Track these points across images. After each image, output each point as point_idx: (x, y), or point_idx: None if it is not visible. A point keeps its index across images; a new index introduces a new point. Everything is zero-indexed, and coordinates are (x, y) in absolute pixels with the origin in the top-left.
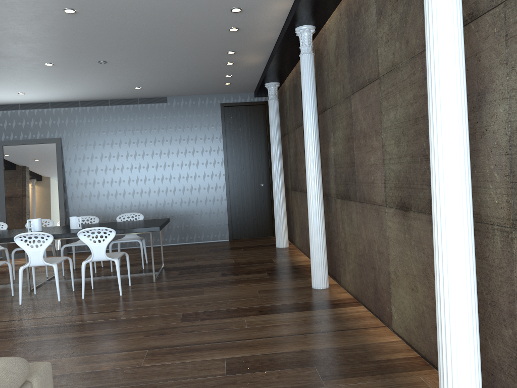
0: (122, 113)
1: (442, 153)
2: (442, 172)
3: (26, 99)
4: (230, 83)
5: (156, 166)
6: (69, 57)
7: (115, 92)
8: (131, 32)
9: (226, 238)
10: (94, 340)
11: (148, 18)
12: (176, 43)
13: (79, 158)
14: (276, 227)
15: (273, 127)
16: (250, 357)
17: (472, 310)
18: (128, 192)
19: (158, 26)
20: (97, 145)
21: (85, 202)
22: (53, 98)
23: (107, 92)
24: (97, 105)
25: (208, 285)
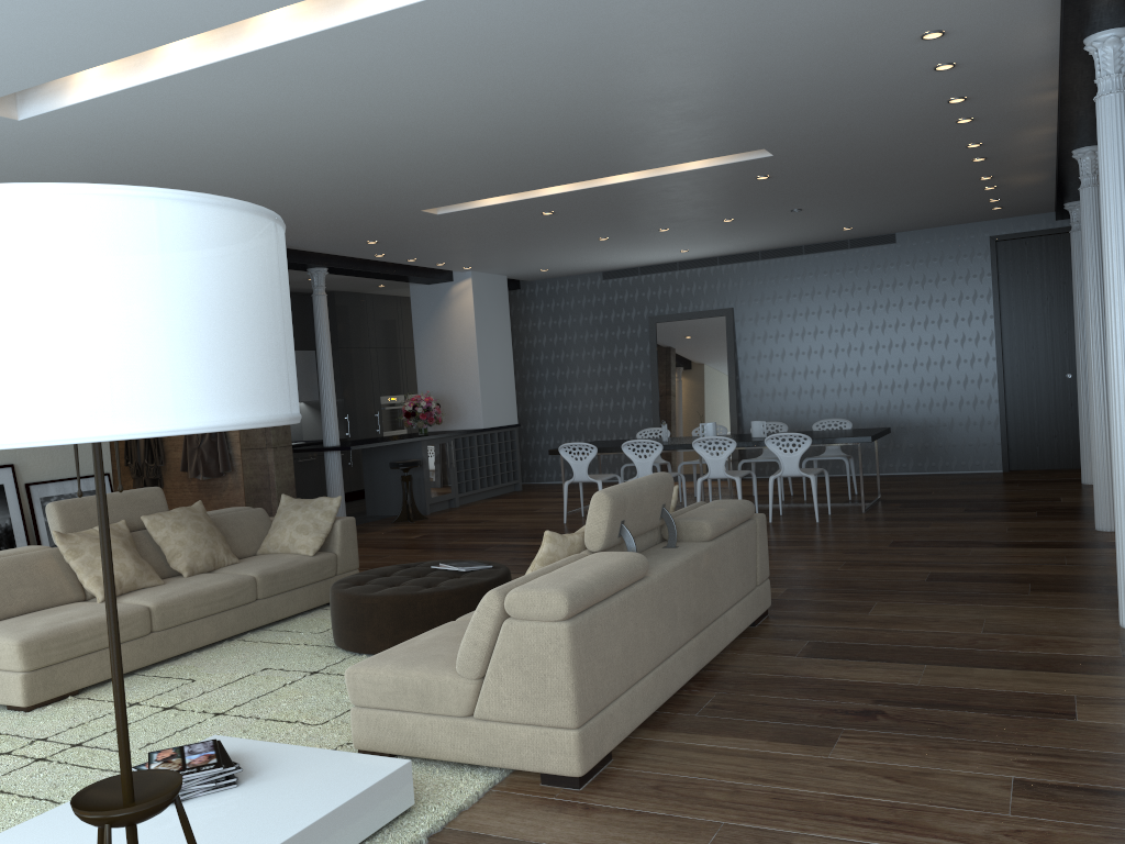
0: (822, 265)
1: (1112, 353)
2: (1112, 370)
3: (688, 256)
4: (1001, 206)
5: (876, 347)
6: (754, 211)
7: (812, 237)
8: (834, 181)
9: (997, 467)
10: (787, 552)
11: (855, 168)
12: (898, 181)
13: (758, 338)
14: (1082, 449)
15: (1079, 278)
16: (959, 573)
17: None
18: (831, 388)
19: (869, 172)
20: (784, 316)
21: (765, 403)
22: (723, 251)
23: (801, 237)
24: (784, 255)
25: (938, 519)
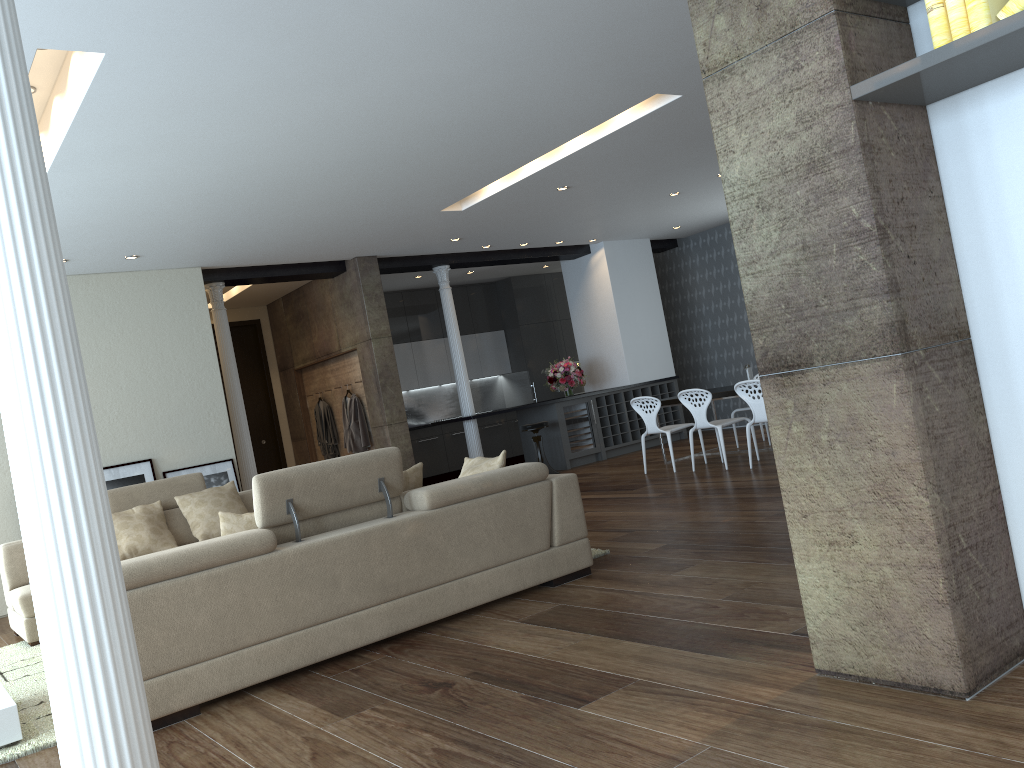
0: None
1: None
2: None
3: None
4: None
5: None
6: None
7: None
8: None
9: None
10: (755, 501)
11: None
12: None
13: None
14: None
15: None
16: None
17: None
18: None
19: None
20: None
21: None
22: None
23: None
24: None
25: None
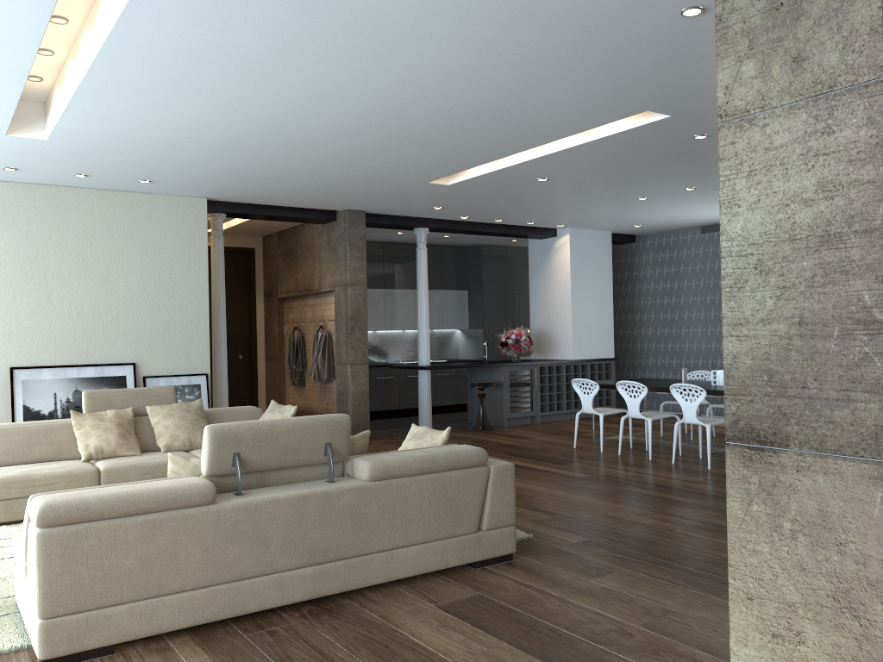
0: None
1: None
2: None
3: None
4: None
5: None
6: None
7: None
8: None
9: None
10: (675, 504)
11: None
12: None
13: None
14: None
15: None
16: None
17: None
18: None
19: None
20: None
21: None
22: None
23: None
24: None
25: None
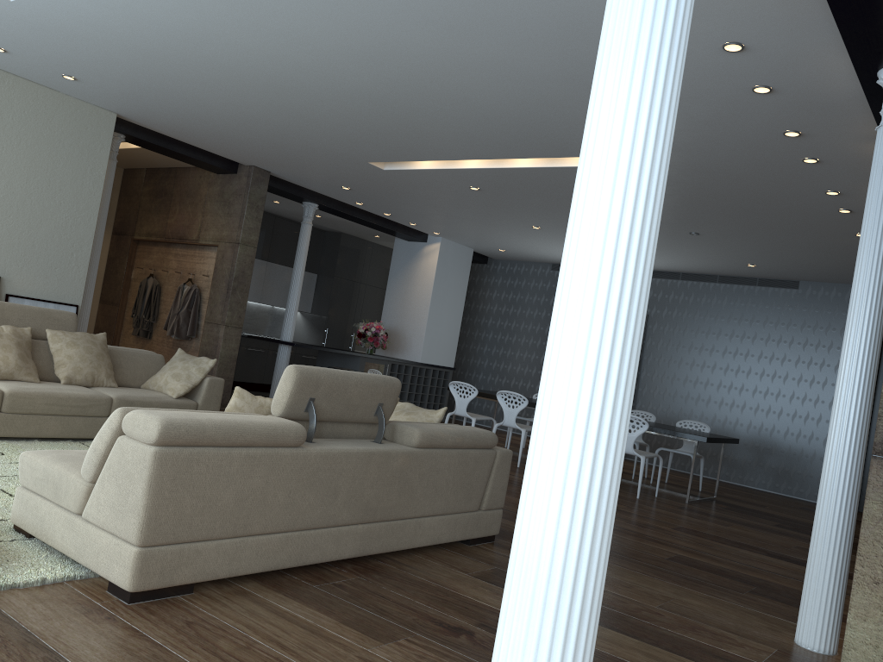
0: (731, 295)
1: (841, 371)
2: (838, 387)
3: None
4: None
5: (761, 374)
6: None
7: (723, 267)
8: (715, 207)
9: None
10: None
11: (729, 197)
12: (776, 220)
13: (663, 344)
14: None
15: None
16: (703, 562)
17: (839, 521)
18: (715, 400)
19: (743, 203)
20: (688, 331)
21: (656, 400)
22: None
23: (712, 266)
24: (701, 280)
25: (743, 524)
